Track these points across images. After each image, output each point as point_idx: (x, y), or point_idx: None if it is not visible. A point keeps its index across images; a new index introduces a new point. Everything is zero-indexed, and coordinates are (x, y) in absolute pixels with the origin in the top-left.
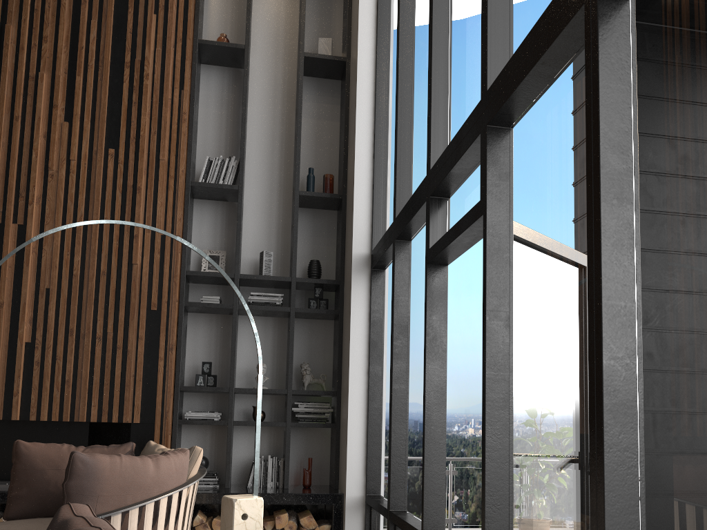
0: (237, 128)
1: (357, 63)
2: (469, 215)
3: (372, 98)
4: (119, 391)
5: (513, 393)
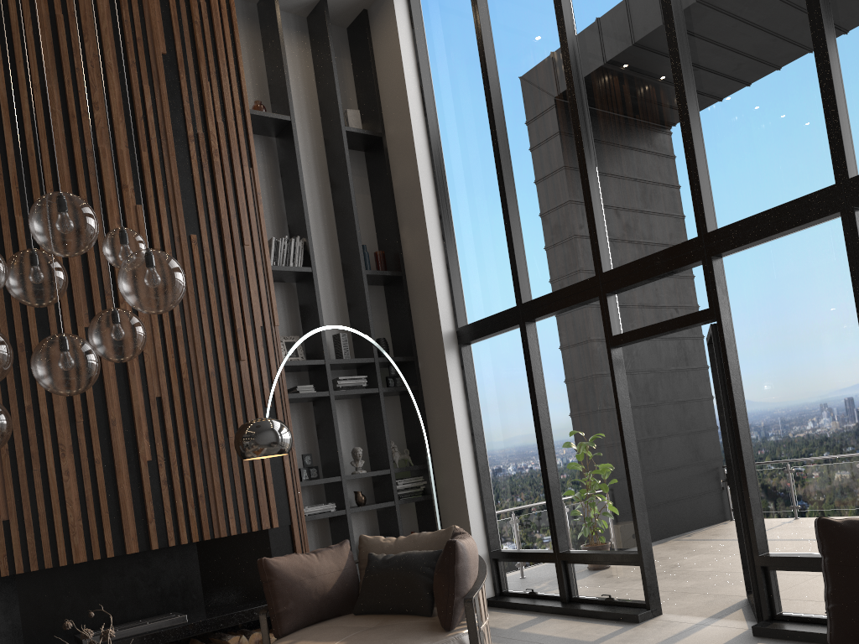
0: (279, 202)
1: (414, 146)
2: (692, 317)
3: (432, 180)
4: (253, 498)
5: (755, 437)
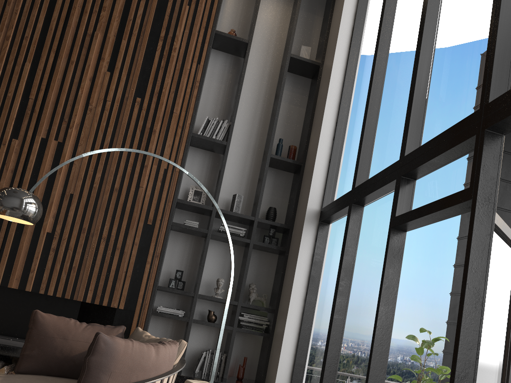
0: (230, 99)
1: (332, 68)
2: (453, 197)
3: (339, 95)
4: (111, 282)
5: (482, 349)
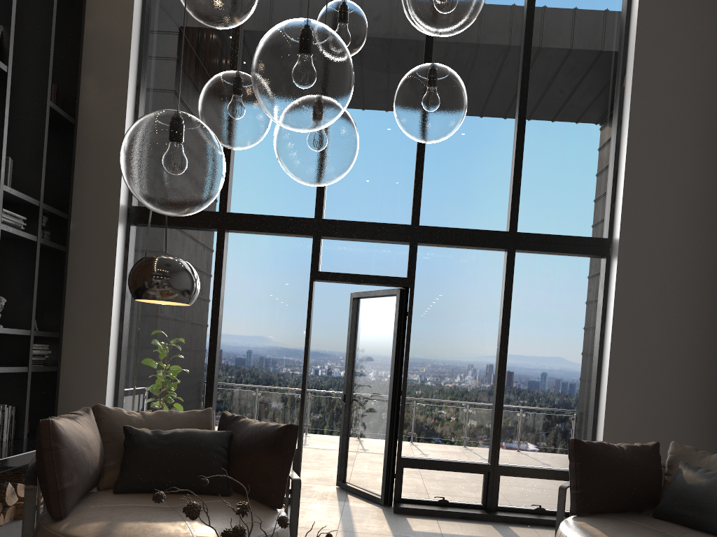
0: None
1: (133, 4)
2: (392, 279)
3: (138, 48)
4: None
5: (411, 374)
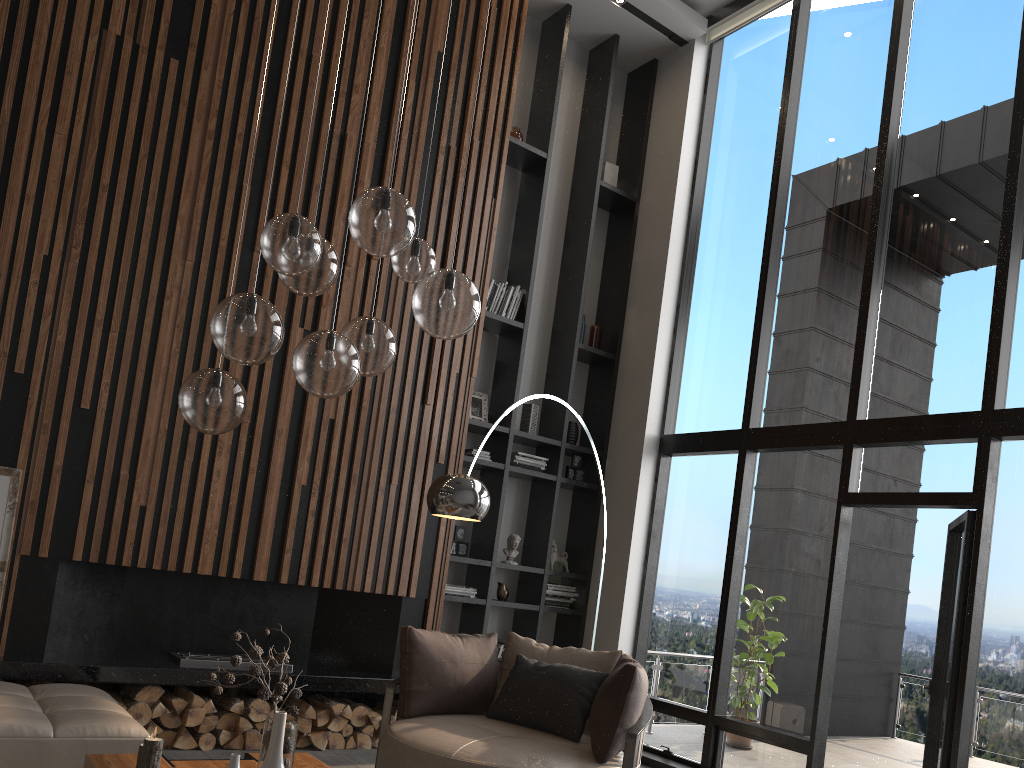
0: (506, 242)
1: (671, 222)
2: (949, 496)
3: (679, 265)
4: (397, 558)
5: (985, 648)
